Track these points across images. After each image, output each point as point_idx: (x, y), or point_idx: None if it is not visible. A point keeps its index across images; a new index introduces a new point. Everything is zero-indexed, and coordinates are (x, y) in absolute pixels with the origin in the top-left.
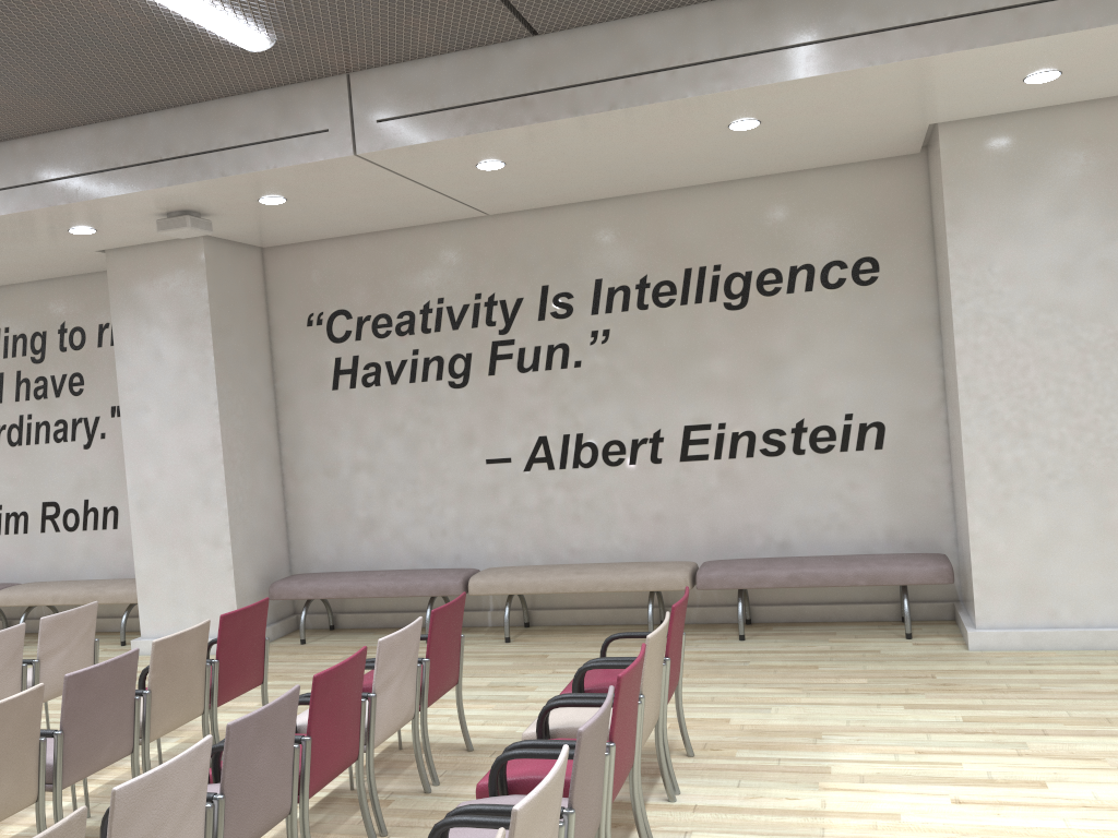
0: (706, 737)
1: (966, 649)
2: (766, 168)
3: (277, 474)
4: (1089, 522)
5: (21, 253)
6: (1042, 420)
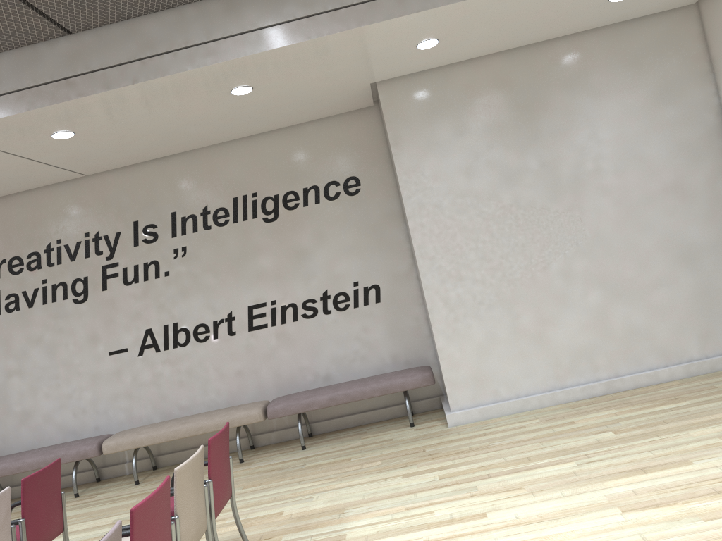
0: (264, 529)
1: (447, 427)
2: (275, 123)
3: None
4: (507, 329)
5: None
6: (469, 267)
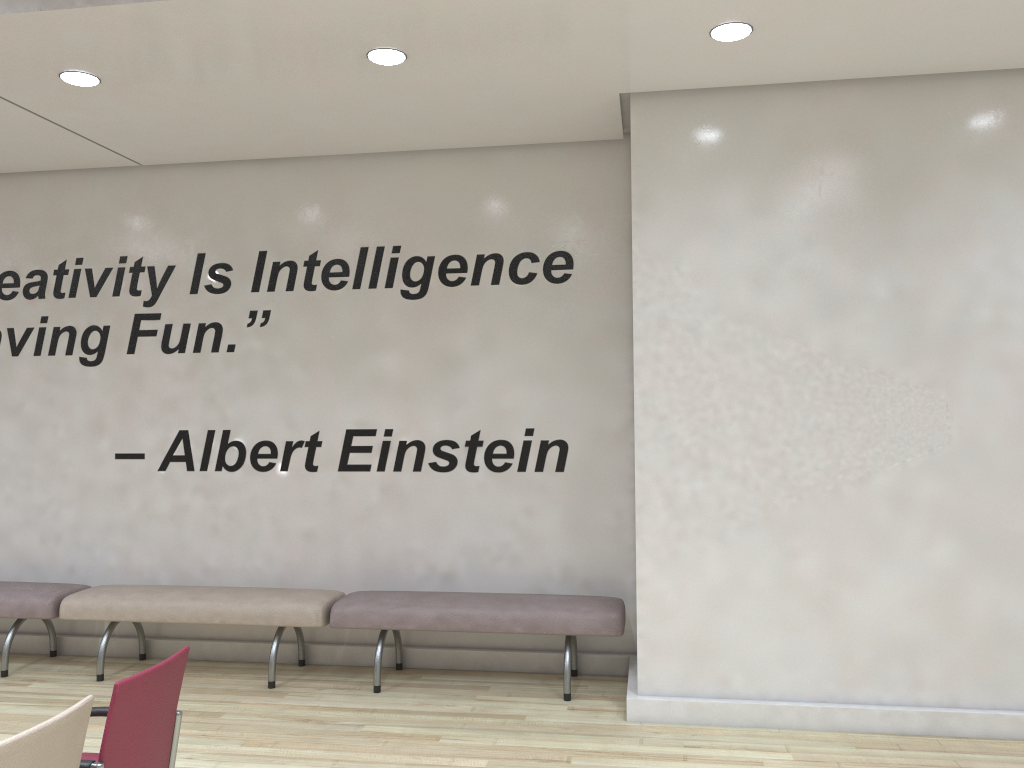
0: None
1: (625, 720)
2: (452, 137)
3: None
4: (770, 573)
5: None
6: (724, 449)
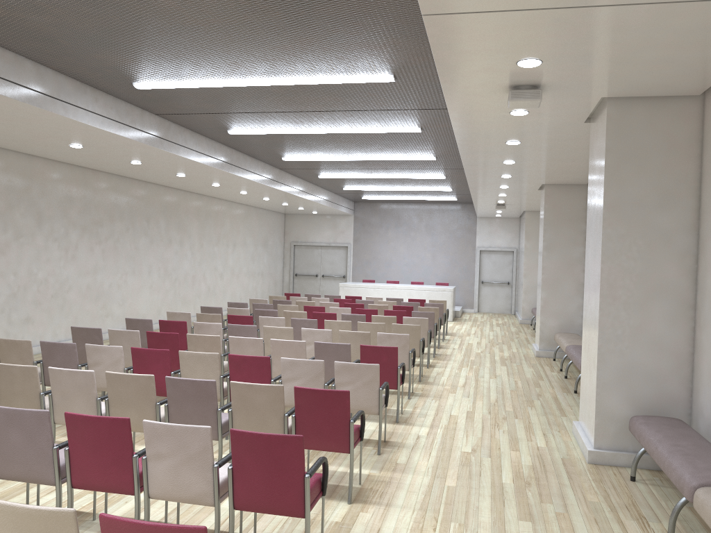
0: None
1: None
2: None
3: (686, 318)
4: None
5: (550, 132)
6: None
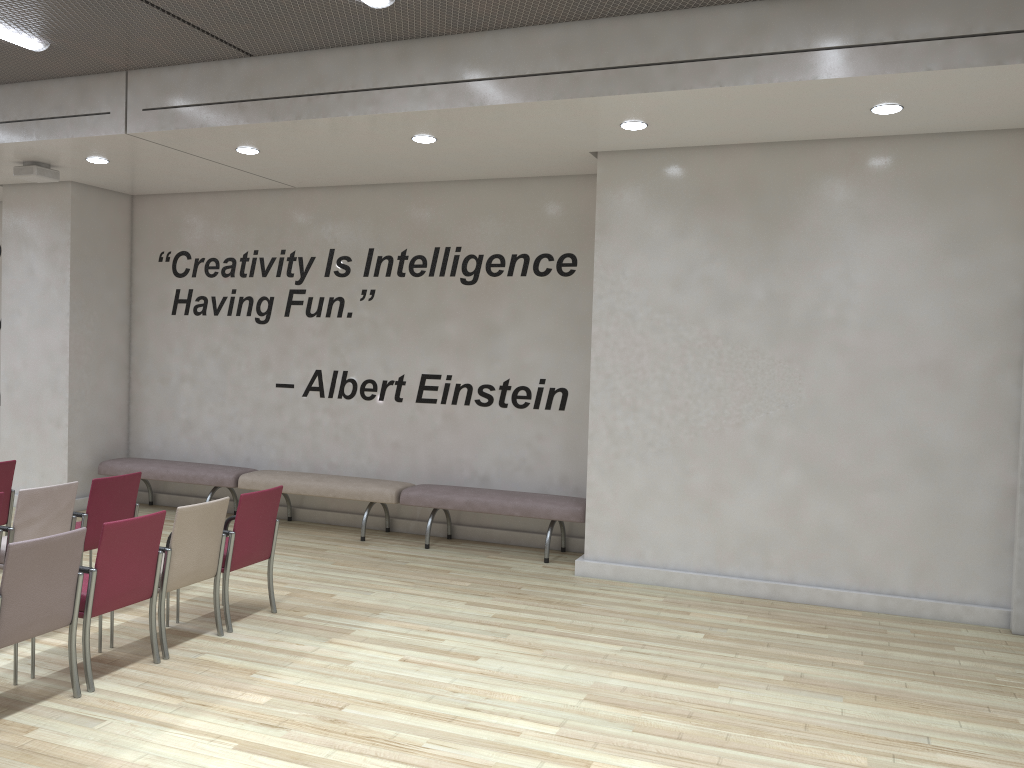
0: (303, 603)
1: (574, 574)
2: (493, 173)
3: (125, 376)
4: (673, 484)
5: None
6: (648, 399)
